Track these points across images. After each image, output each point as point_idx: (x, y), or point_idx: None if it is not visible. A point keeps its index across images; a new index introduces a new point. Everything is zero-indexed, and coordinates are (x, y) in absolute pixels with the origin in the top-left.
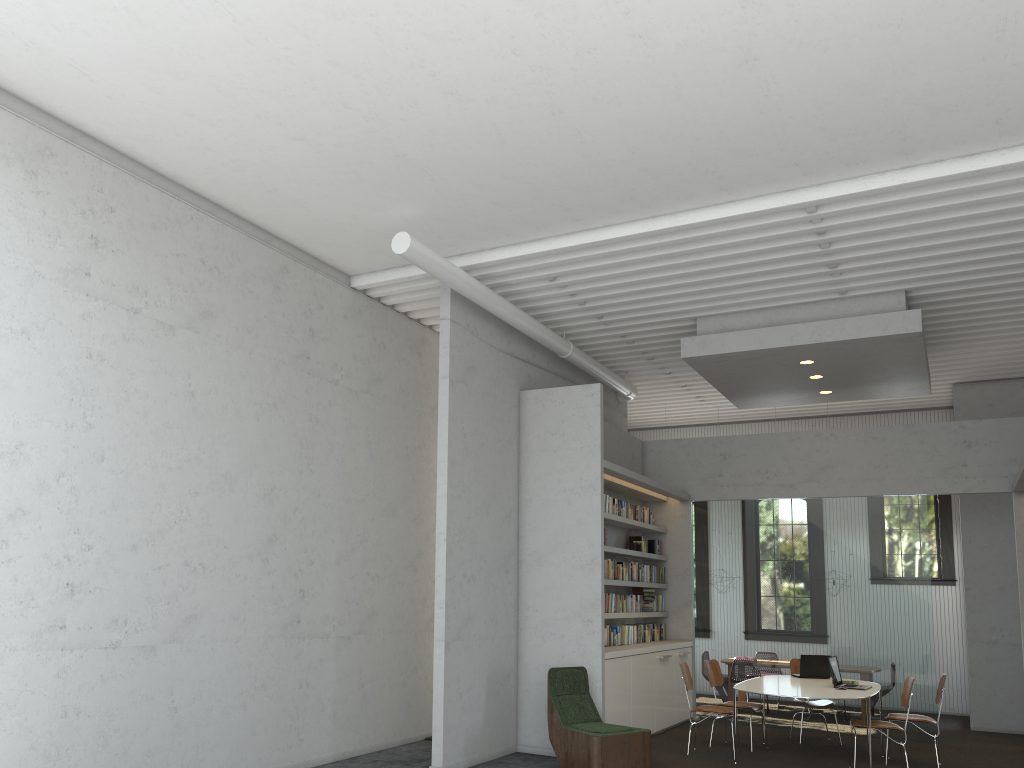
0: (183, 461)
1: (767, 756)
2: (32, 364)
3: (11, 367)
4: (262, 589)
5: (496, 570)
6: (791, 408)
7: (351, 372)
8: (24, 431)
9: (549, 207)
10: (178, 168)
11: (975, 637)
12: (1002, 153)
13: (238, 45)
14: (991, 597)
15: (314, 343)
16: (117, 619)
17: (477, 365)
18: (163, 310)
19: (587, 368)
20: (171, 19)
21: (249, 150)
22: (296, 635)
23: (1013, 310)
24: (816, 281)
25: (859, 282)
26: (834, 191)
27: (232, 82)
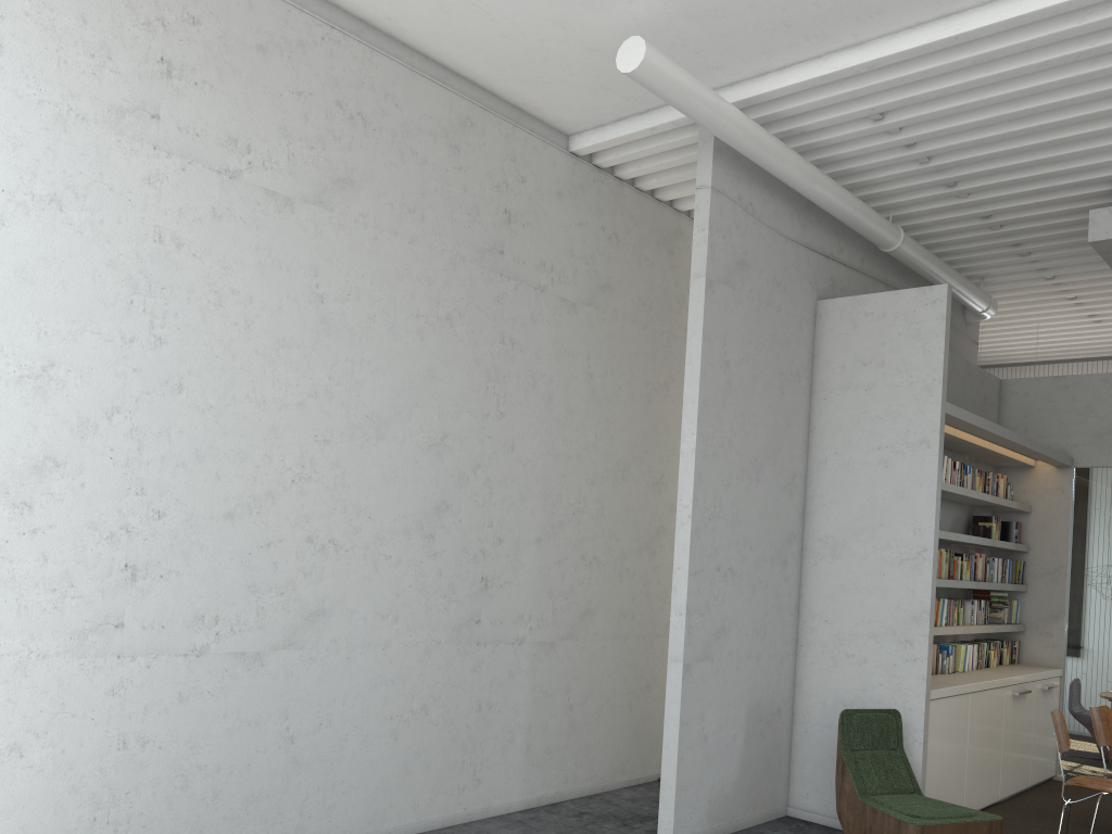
0: (306, 395)
1: None
2: (67, 248)
3: (33, 251)
4: (424, 577)
5: (767, 561)
6: None
7: (566, 275)
8: (55, 346)
9: None
10: None
11: None
12: None
13: None
14: None
15: (511, 231)
16: (203, 615)
17: (751, 259)
18: (276, 175)
19: (923, 269)
20: None
21: None
22: (474, 640)
23: None
24: None
25: None
26: None
27: None
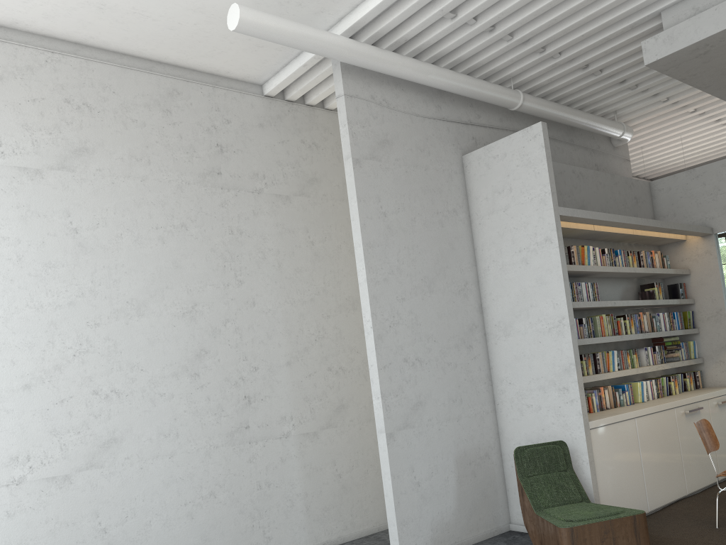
0: (75, 296)
1: None
2: None
3: None
4: (196, 403)
5: (453, 348)
6: None
7: (277, 178)
8: None
9: None
10: (5, 12)
11: None
12: None
13: None
14: None
15: (224, 158)
16: (17, 456)
17: (393, 138)
18: (25, 156)
19: (552, 116)
20: None
21: None
22: (246, 440)
23: None
24: None
25: None
26: None
27: None
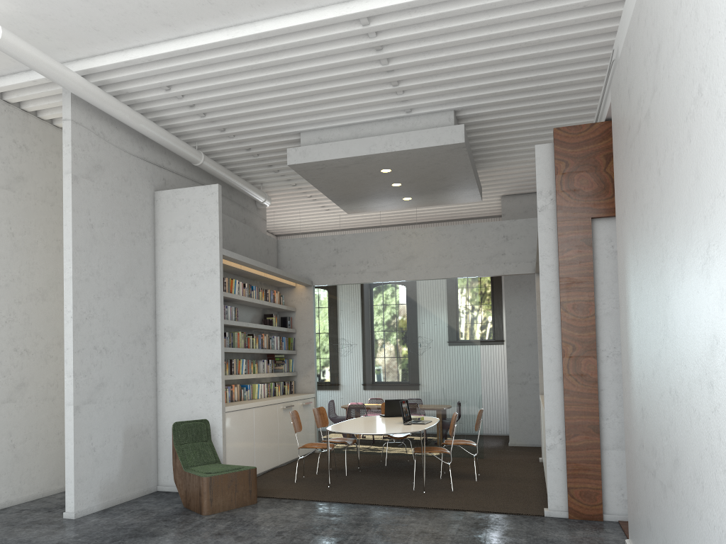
0: None
1: (356, 478)
2: None
3: None
4: None
5: (132, 343)
6: (393, 216)
7: None
8: None
9: (138, 8)
10: None
11: (513, 380)
12: None
13: None
14: (523, 351)
15: None
16: None
17: (105, 165)
18: None
19: (221, 176)
20: None
21: None
22: None
23: (534, 132)
24: (385, 99)
25: (419, 101)
26: (380, 3)
27: None
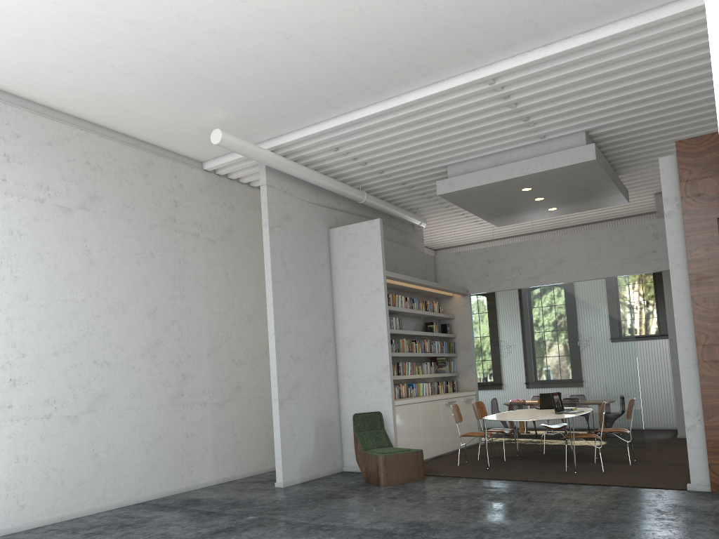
0: (86, 296)
1: (514, 463)
2: None
3: None
4: (153, 375)
5: (317, 352)
6: (546, 223)
7: (208, 227)
8: None
9: (313, 101)
10: (60, 103)
11: (678, 373)
12: (609, 27)
13: (63, 18)
14: None
15: (178, 210)
16: (48, 400)
17: (291, 214)
18: (62, 198)
19: (381, 209)
20: (15, 7)
21: (100, 86)
22: (181, 404)
23: (672, 136)
24: (518, 131)
25: (550, 129)
26: (501, 67)
27: (70, 43)
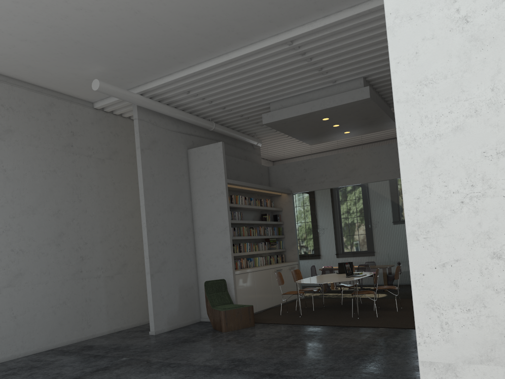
0: (4, 203)
1: (319, 312)
2: None
3: None
4: (58, 258)
5: (180, 238)
6: (348, 141)
7: (99, 150)
8: None
9: (165, 58)
10: None
11: None
12: (367, 3)
13: None
14: None
15: (74, 138)
16: None
17: (158, 140)
18: None
19: (227, 134)
20: None
21: (4, 48)
22: (81, 278)
23: None
24: (316, 78)
25: (338, 76)
26: (295, 33)
27: None
